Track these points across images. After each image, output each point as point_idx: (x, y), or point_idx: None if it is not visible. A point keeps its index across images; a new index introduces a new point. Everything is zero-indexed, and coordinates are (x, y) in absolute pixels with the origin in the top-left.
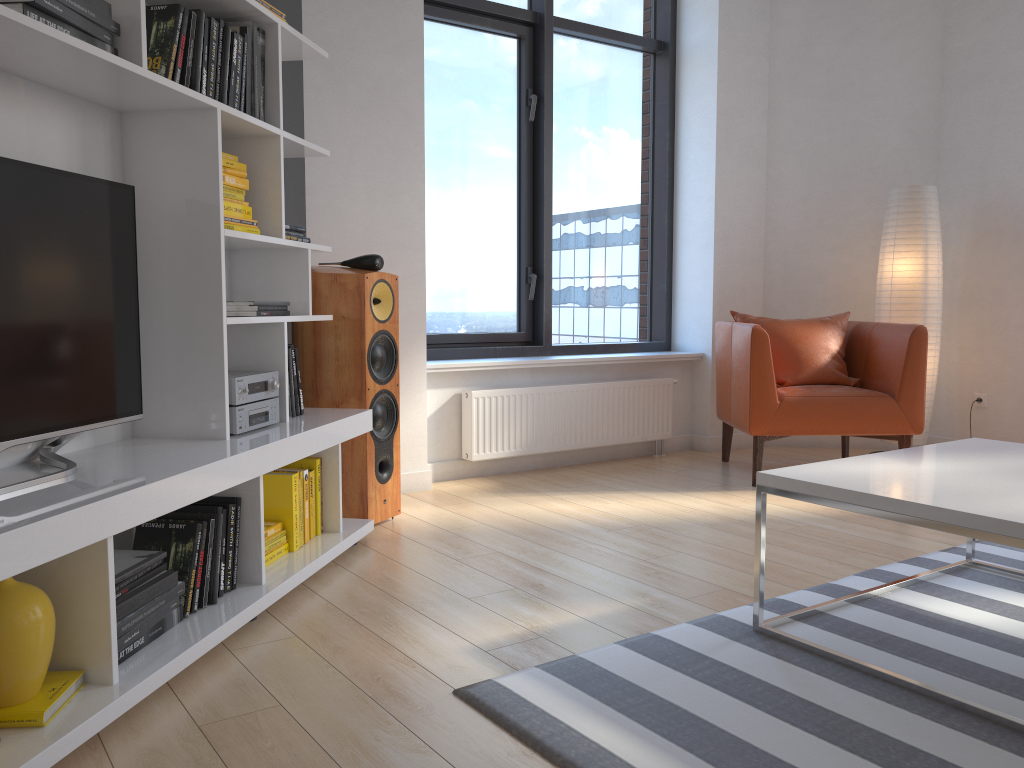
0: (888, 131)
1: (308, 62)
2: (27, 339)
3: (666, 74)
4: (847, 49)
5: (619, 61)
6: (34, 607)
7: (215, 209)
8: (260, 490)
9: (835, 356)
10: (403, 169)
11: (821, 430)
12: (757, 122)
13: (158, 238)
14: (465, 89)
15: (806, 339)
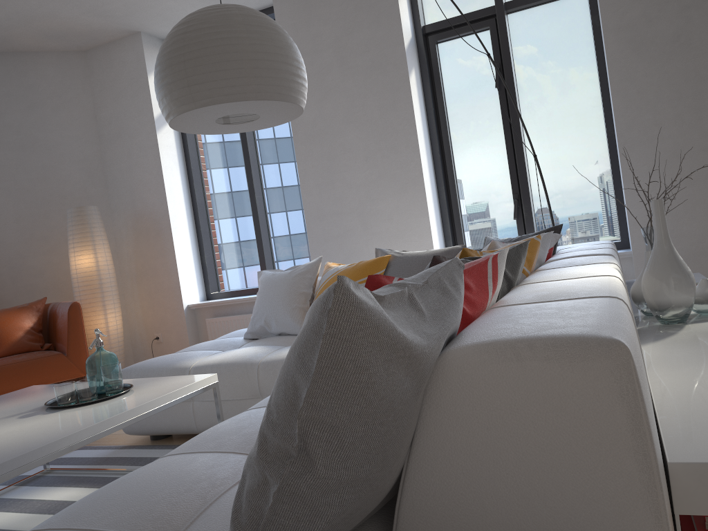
0: (69, 170)
1: None
2: None
3: None
4: (29, 117)
5: None
6: None
7: None
8: None
9: (28, 331)
10: None
11: (11, 388)
12: None
13: None
14: None
15: (4, 323)
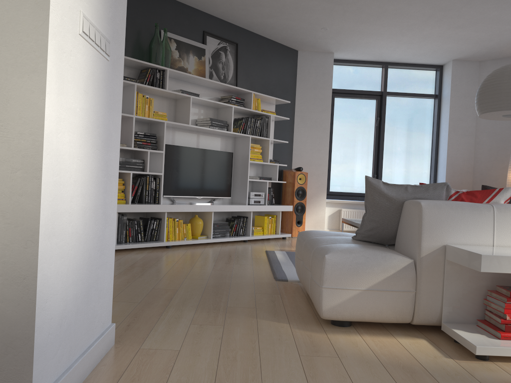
0: None
1: (296, 116)
2: (207, 179)
3: (436, 106)
4: None
5: (417, 103)
6: (199, 220)
7: (248, 156)
8: (251, 215)
9: None
10: (322, 143)
11: None
12: (470, 121)
13: (238, 162)
14: (354, 117)
15: None
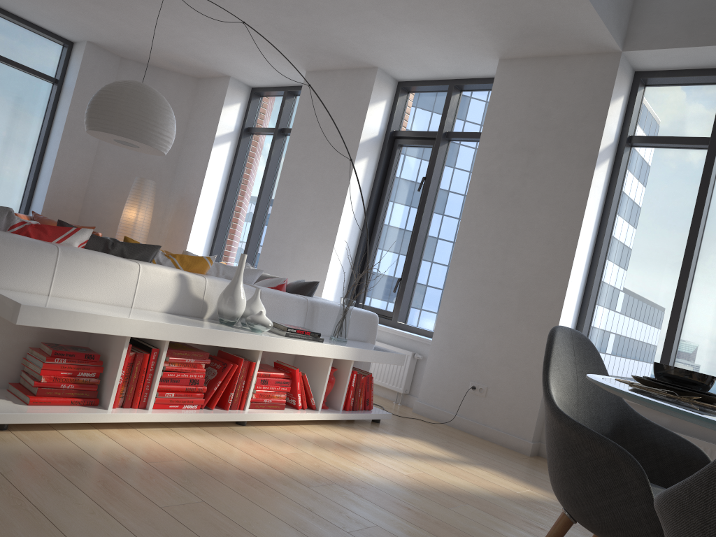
0: None
1: None
2: None
3: (54, 95)
4: None
5: (27, 81)
6: None
7: None
8: None
9: None
10: None
11: None
12: None
13: None
14: None
15: None
